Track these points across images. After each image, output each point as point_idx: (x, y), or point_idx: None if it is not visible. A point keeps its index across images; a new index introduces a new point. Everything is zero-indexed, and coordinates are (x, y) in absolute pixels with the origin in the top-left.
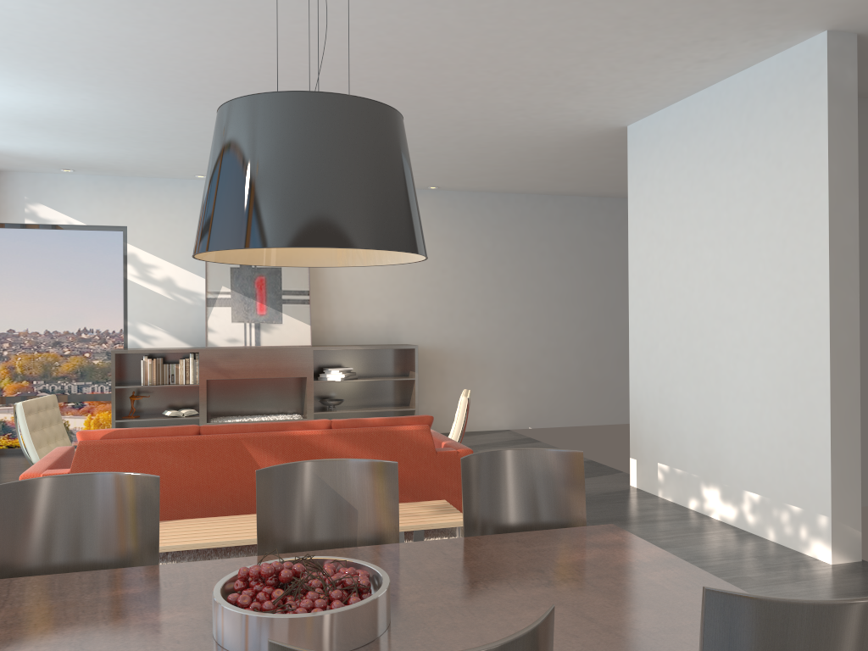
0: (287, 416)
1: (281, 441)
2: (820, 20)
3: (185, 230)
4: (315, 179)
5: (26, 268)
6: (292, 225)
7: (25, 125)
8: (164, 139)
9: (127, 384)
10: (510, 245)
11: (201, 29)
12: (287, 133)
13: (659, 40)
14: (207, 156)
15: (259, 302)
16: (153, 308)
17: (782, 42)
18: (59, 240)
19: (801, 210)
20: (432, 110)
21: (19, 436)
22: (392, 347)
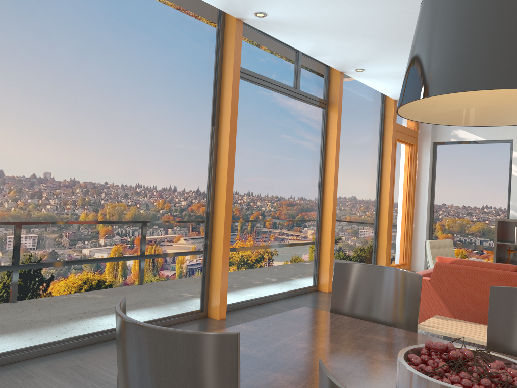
0: None
1: None
2: None
3: None
4: (462, 39)
5: (450, 167)
6: (441, 78)
7: None
8: None
9: (506, 241)
10: None
11: None
12: (446, 11)
13: None
14: None
15: None
16: None
17: None
18: (470, 150)
19: None
20: None
21: (426, 259)
22: None
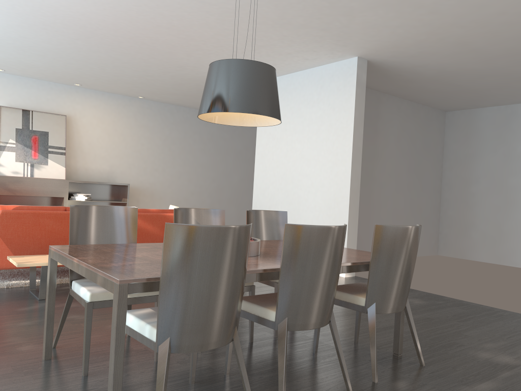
0: None
1: None
2: (356, 52)
3: None
4: (261, 92)
5: None
6: (255, 106)
7: None
8: None
9: None
10: (179, 134)
11: None
12: (253, 75)
13: (294, 47)
14: (17, 59)
15: (34, 151)
16: None
17: (340, 58)
18: None
19: (342, 130)
20: (171, 58)
21: None
22: (115, 183)
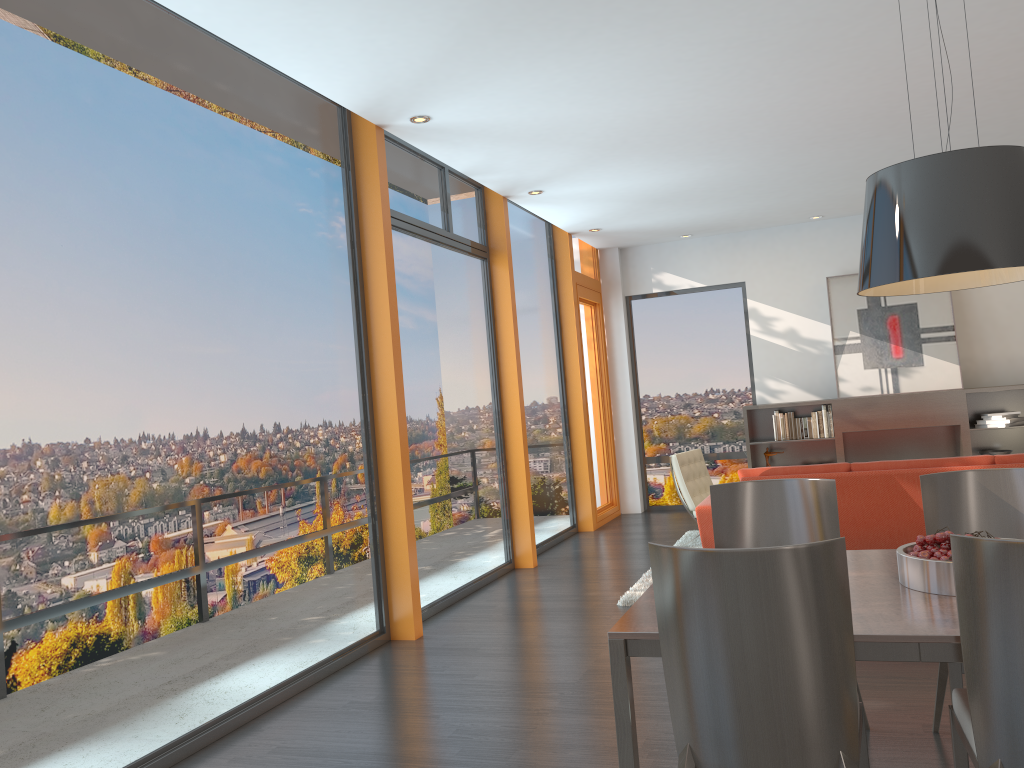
0: None
1: None
2: None
3: (803, 276)
4: (954, 219)
5: (657, 334)
6: (938, 258)
7: (654, 203)
8: (779, 188)
9: (760, 440)
10: None
11: (816, 81)
12: (927, 188)
13: None
14: (822, 196)
15: (894, 344)
16: (777, 361)
17: None
18: (683, 304)
19: None
20: None
21: (676, 485)
22: None
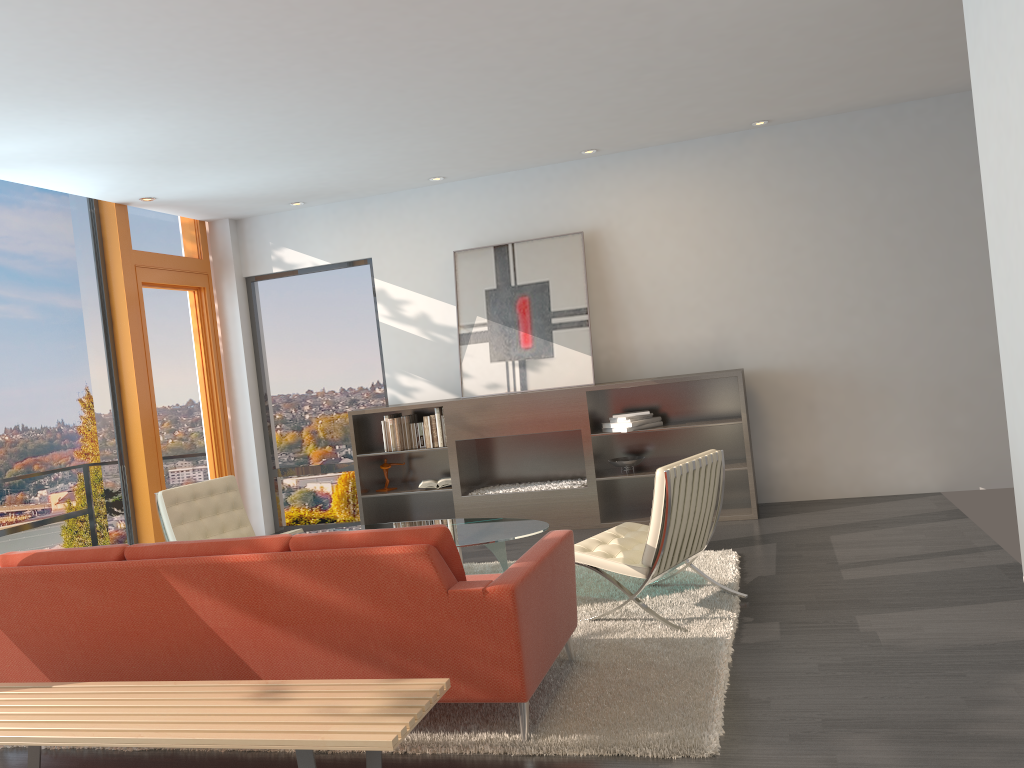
0: (561, 484)
1: (210, 571)
2: None
3: (434, 250)
4: None
5: (282, 322)
6: None
7: (163, 164)
8: (313, 143)
9: (379, 450)
10: (913, 188)
11: None
12: None
13: None
14: (396, 152)
15: (523, 331)
16: (409, 353)
17: None
18: (309, 285)
19: None
20: None
21: (164, 530)
22: (701, 377)
